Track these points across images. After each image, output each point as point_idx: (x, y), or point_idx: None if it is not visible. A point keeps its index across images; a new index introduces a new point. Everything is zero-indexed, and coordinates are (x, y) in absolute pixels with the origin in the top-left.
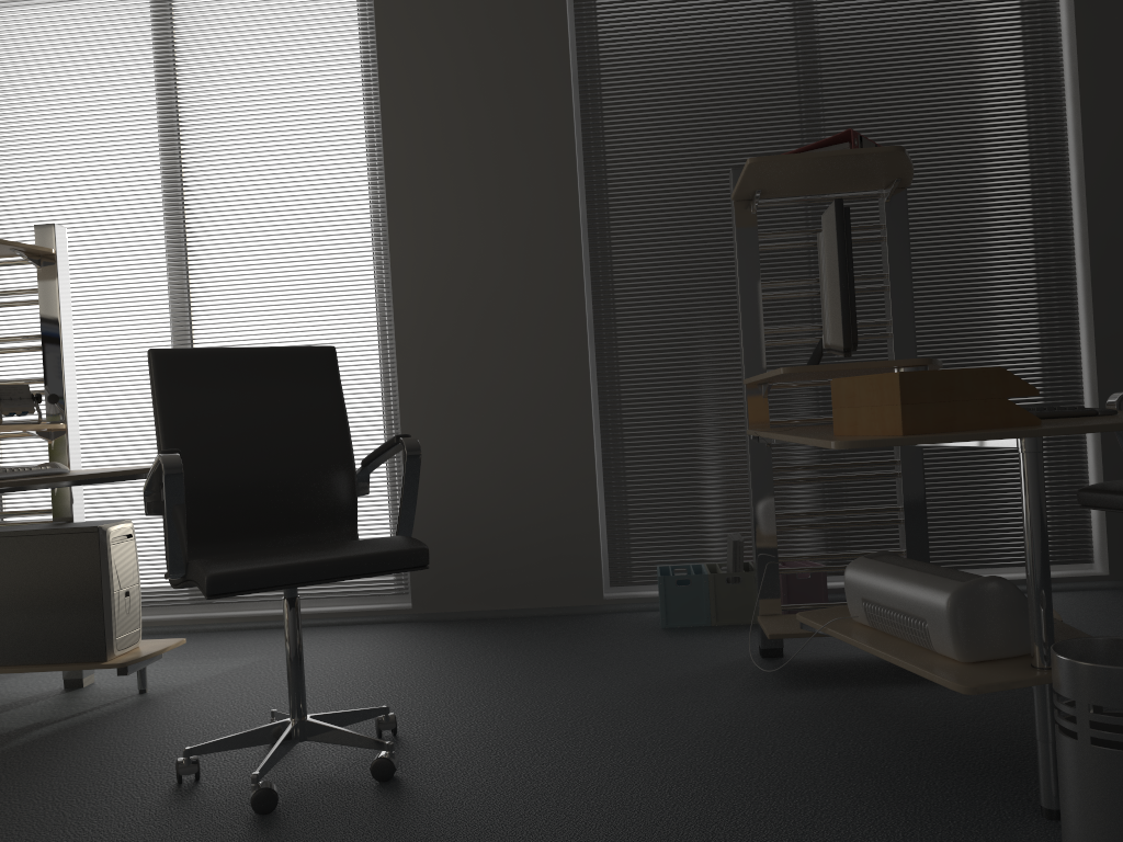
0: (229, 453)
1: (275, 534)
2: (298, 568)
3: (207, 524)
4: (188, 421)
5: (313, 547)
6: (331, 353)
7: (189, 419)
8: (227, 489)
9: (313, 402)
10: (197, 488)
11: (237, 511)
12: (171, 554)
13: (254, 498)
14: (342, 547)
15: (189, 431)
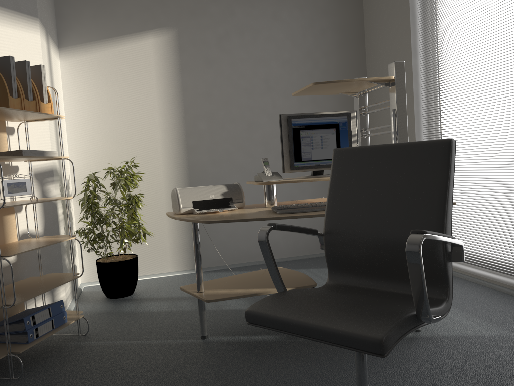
0: (358, 218)
1: (386, 277)
2: (290, 323)
3: (345, 262)
4: (340, 195)
5: (328, 306)
6: (446, 145)
7: (342, 194)
8: (354, 242)
9: (421, 185)
10: (338, 239)
11: (360, 257)
12: (274, 284)
13: (370, 251)
14: (335, 315)
15: (340, 202)
